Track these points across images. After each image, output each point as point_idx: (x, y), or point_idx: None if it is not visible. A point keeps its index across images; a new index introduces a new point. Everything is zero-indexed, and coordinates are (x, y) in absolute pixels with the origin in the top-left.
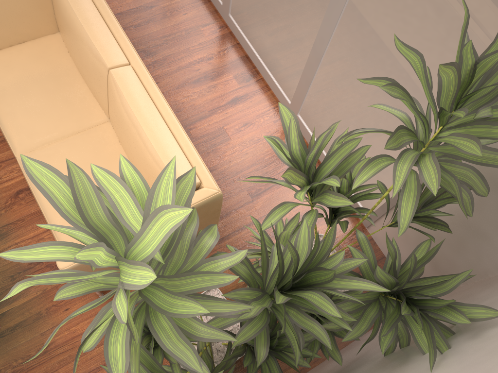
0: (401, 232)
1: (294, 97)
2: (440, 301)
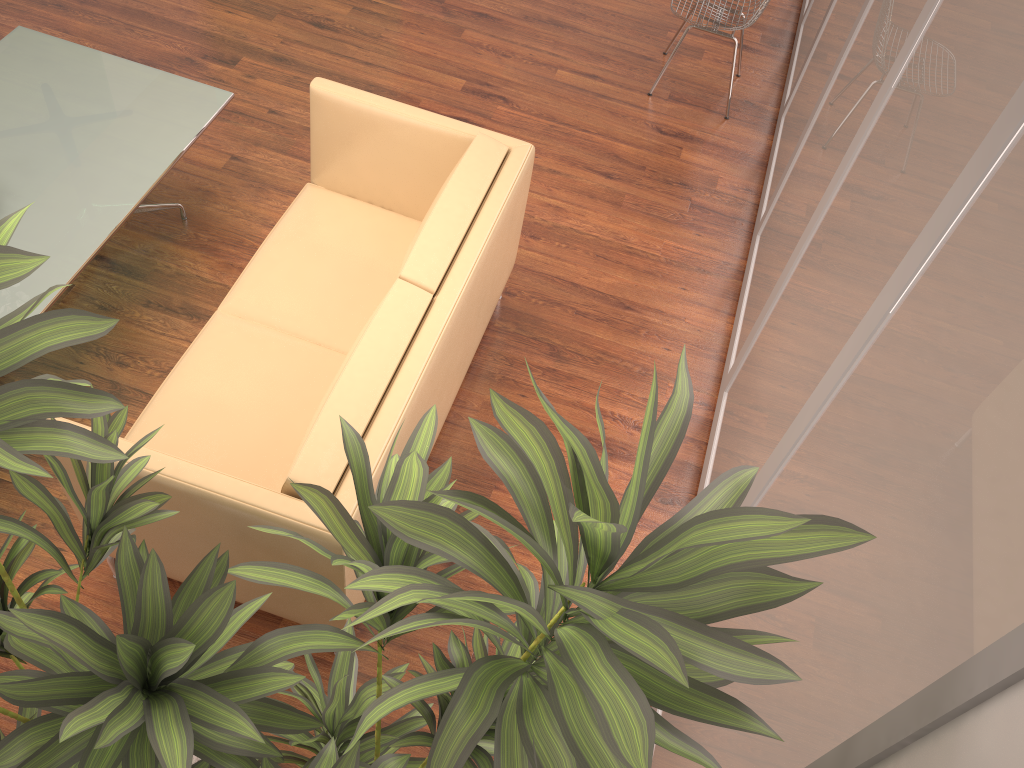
0: (351, 747)
1: None
2: None
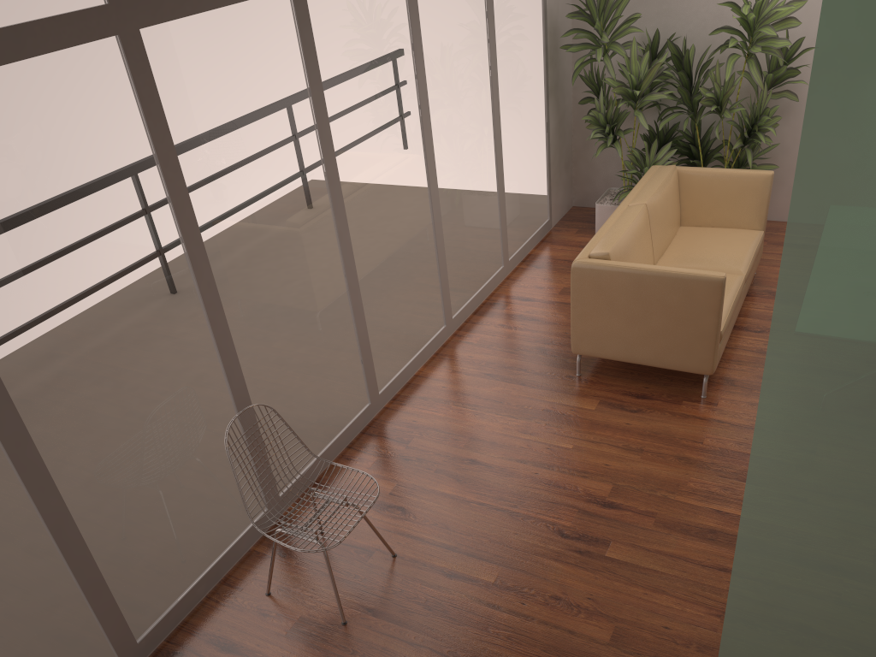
0: (639, 52)
1: (504, 251)
2: (654, 41)
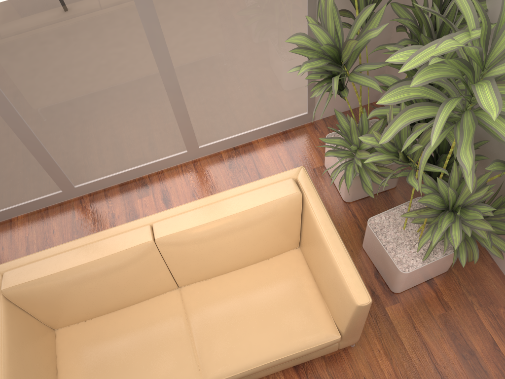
0: None
1: (186, 141)
2: None
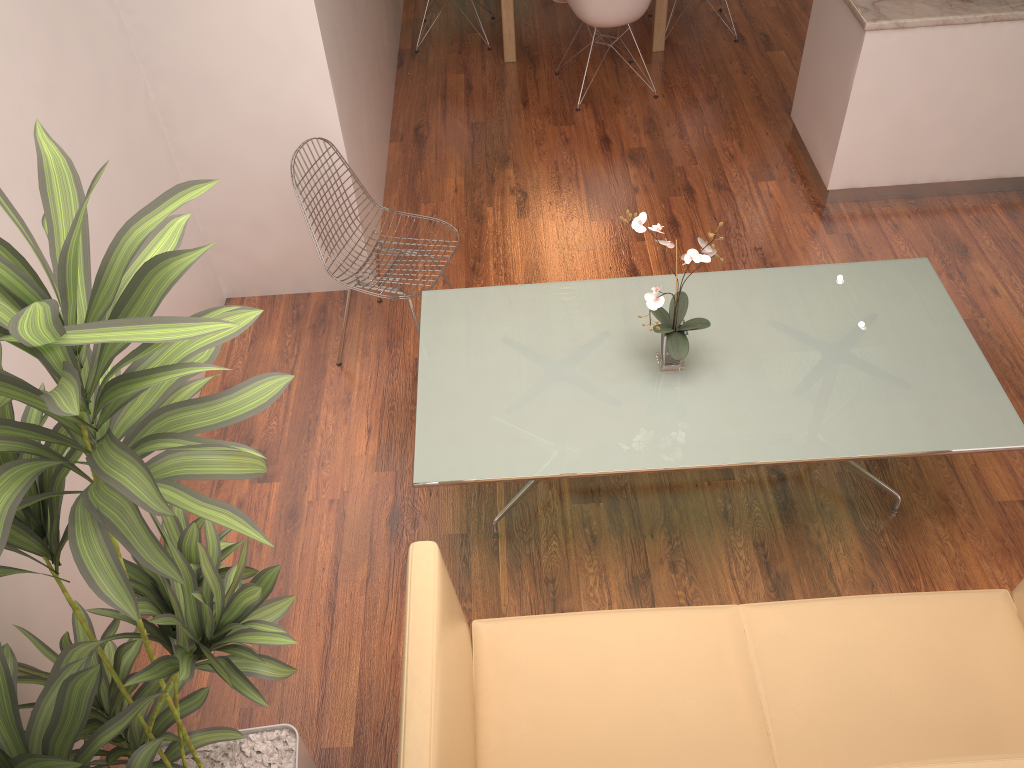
0: None
1: None
2: None
